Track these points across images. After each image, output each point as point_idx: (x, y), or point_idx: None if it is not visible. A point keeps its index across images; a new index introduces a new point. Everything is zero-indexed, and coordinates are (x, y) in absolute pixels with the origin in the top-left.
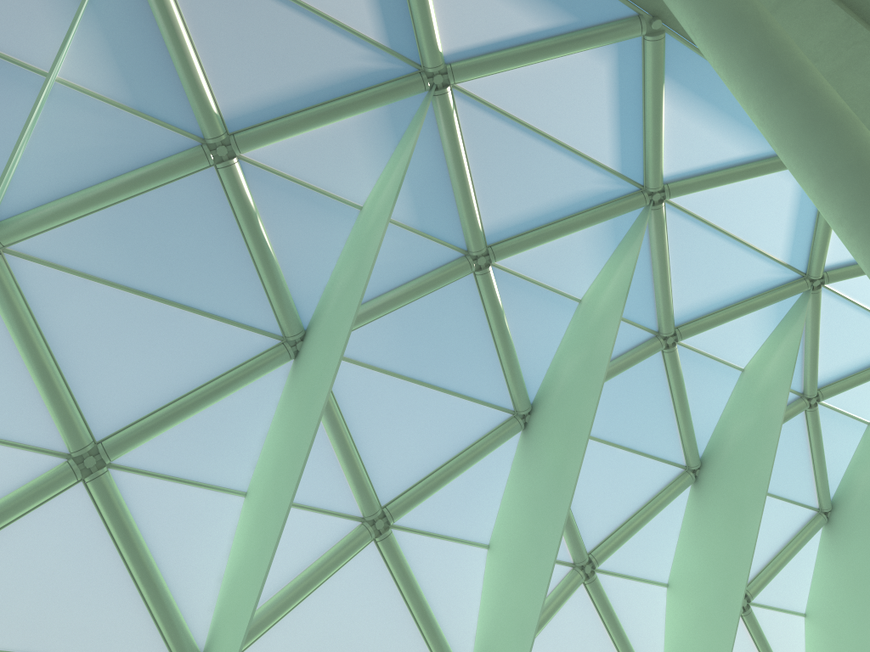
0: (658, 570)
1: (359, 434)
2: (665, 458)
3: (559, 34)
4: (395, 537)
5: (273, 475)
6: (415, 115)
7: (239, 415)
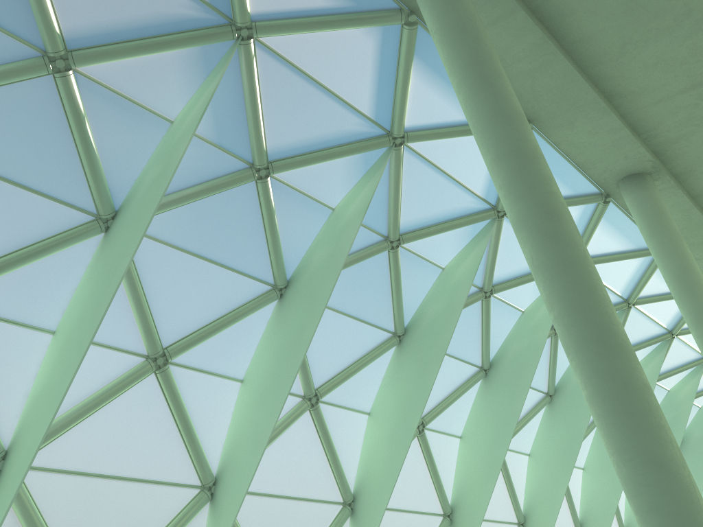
0: (364, 403)
1: (152, 293)
2: (380, 326)
3: (341, 13)
4: (171, 371)
5: (78, 321)
6: (223, 56)
7: (54, 272)
